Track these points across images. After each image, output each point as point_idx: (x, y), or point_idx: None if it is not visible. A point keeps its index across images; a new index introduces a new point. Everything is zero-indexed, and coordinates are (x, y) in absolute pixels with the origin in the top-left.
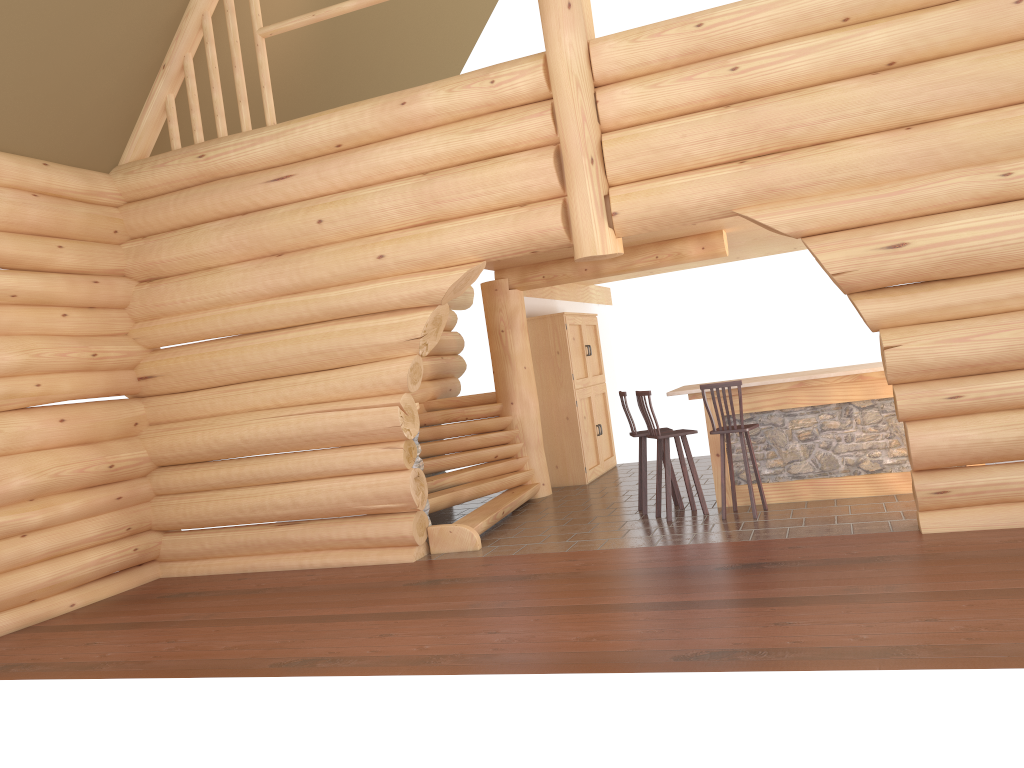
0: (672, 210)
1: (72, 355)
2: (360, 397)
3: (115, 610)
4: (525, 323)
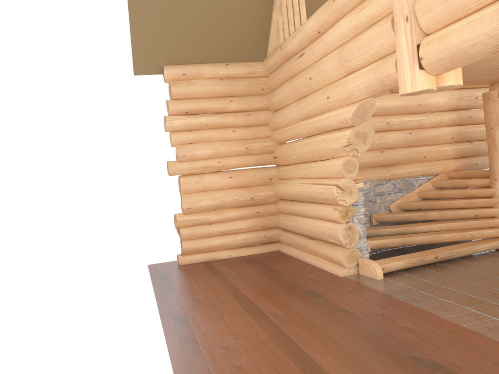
0: (456, 50)
1: (235, 149)
2: (330, 177)
3: (233, 262)
4: None
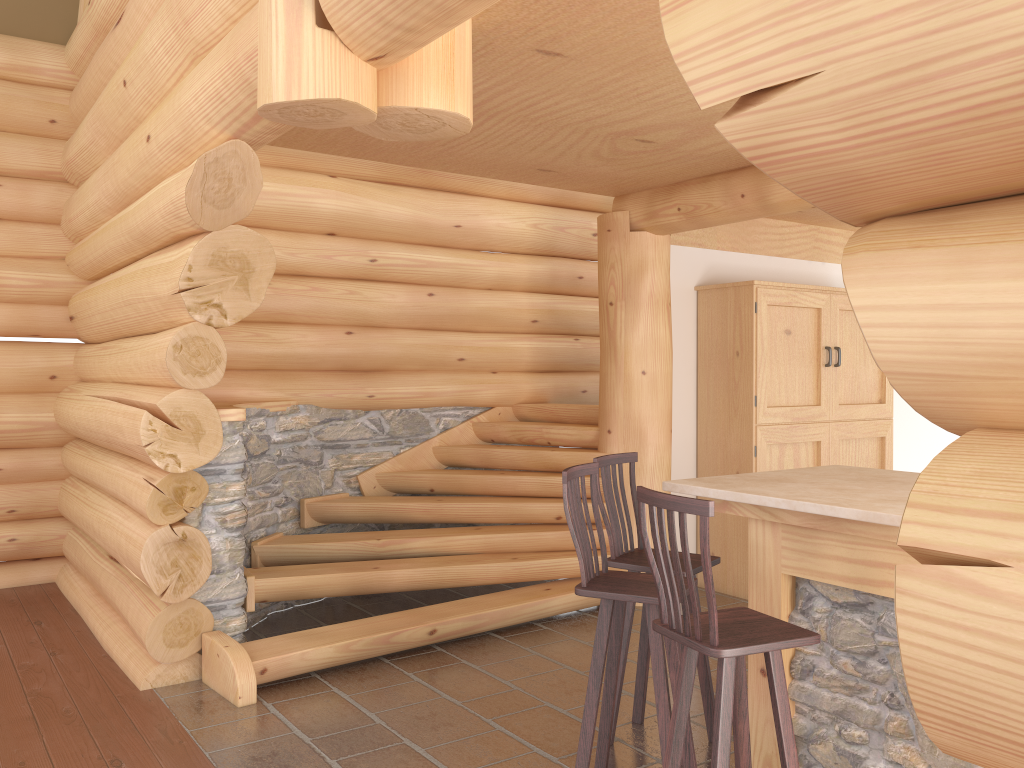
0: None
1: None
2: (158, 385)
3: None
4: (659, 294)
